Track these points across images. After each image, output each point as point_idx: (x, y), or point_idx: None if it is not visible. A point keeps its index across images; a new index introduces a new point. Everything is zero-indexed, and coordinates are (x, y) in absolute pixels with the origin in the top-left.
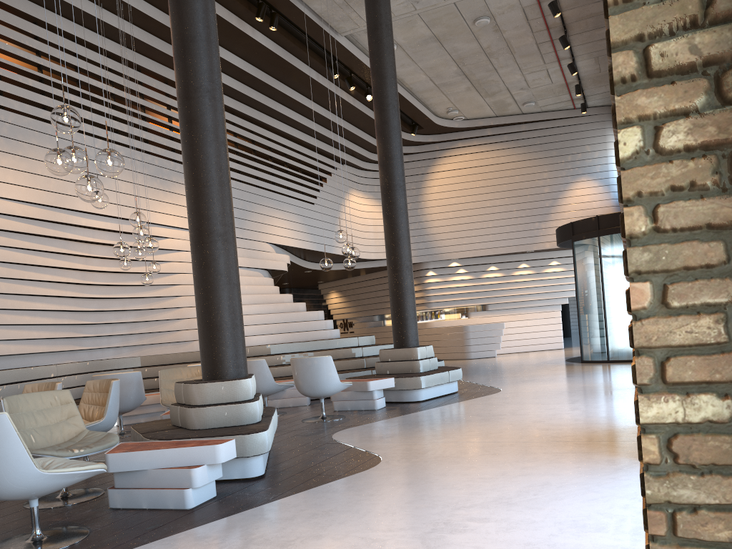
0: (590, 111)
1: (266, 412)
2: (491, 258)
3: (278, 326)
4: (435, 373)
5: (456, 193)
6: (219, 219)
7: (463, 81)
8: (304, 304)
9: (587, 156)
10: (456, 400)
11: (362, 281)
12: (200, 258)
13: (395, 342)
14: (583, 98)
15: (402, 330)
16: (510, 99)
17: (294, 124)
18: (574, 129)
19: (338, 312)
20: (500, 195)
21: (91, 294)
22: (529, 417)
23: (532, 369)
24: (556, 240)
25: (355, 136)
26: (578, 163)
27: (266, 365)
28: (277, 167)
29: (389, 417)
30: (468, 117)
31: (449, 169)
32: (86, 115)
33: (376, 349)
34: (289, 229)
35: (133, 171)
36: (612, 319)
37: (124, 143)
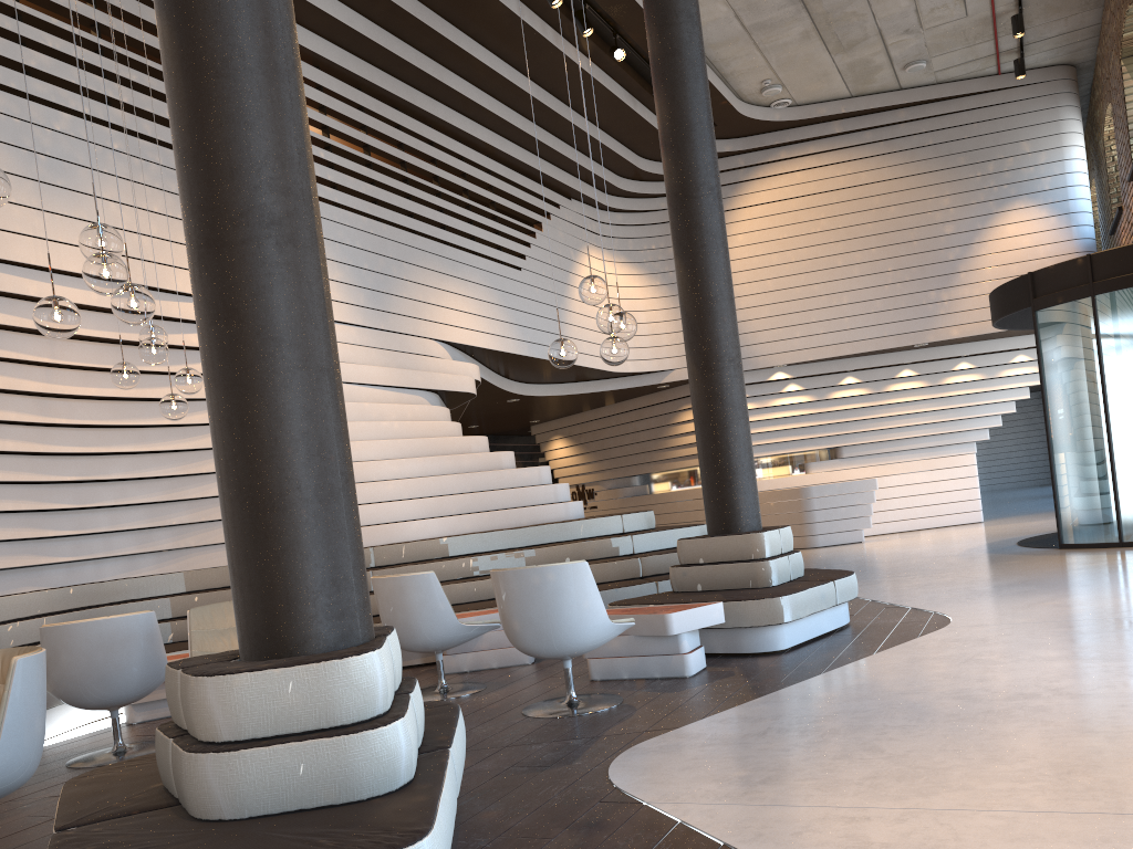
0: (1029, 77)
1: (435, 731)
2: (847, 361)
3: (462, 499)
4: (809, 587)
5: (779, 244)
6: (267, 175)
7: (798, 18)
8: (512, 455)
9: (1026, 161)
10: (864, 648)
11: (608, 416)
12: (214, 294)
13: (711, 522)
14: (1019, 49)
15: (727, 497)
16: (882, 57)
17: (479, 115)
18: (998, 112)
19: (567, 472)
20: (862, 244)
21: (65, 447)
22: (1120, 706)
23: (968, 566)
24: (992, 313)
25: (592, 142)
26: (1008, 175)
27: (438, 585)
28: (448, 198)
29: (732, 703)
30: (799, 101)
31: (765, 200)
32: (31, 59)
33: (660, 539)
34: (476, 314)
35: (145, 186)
36: (1129, 459)
37: (122, 125)
